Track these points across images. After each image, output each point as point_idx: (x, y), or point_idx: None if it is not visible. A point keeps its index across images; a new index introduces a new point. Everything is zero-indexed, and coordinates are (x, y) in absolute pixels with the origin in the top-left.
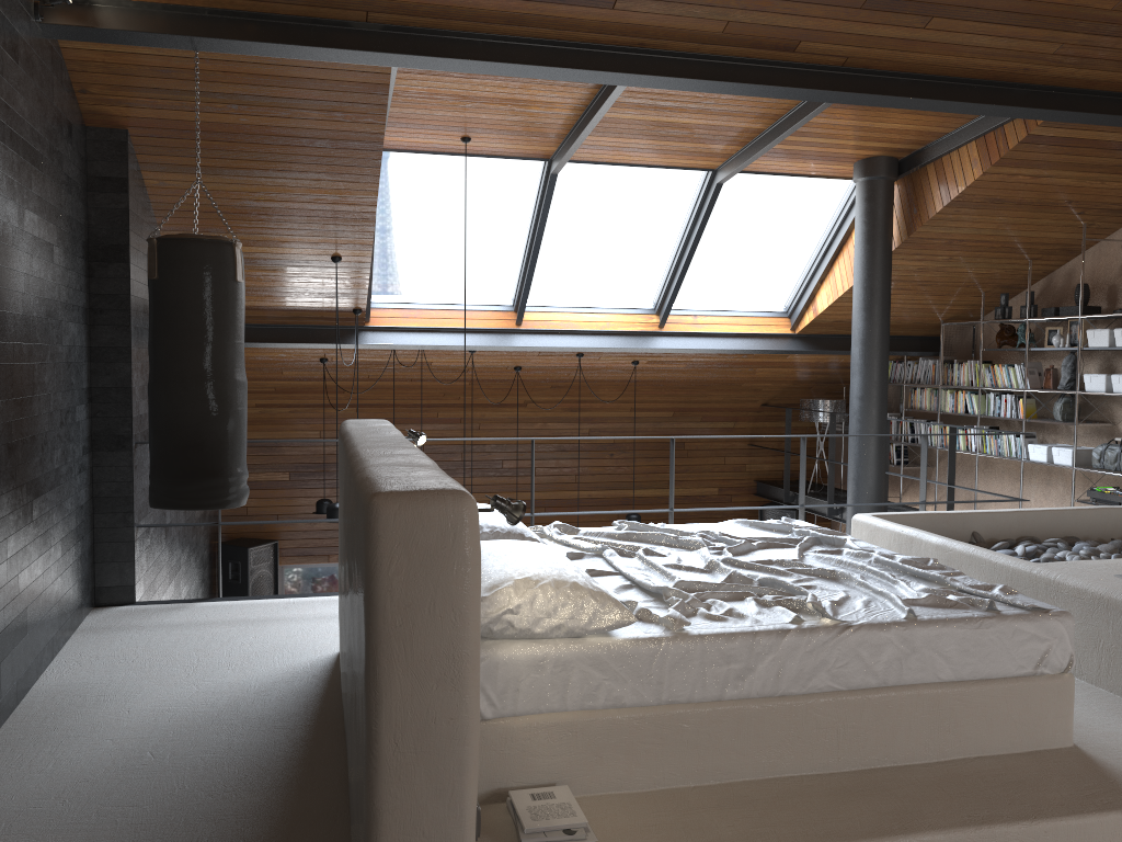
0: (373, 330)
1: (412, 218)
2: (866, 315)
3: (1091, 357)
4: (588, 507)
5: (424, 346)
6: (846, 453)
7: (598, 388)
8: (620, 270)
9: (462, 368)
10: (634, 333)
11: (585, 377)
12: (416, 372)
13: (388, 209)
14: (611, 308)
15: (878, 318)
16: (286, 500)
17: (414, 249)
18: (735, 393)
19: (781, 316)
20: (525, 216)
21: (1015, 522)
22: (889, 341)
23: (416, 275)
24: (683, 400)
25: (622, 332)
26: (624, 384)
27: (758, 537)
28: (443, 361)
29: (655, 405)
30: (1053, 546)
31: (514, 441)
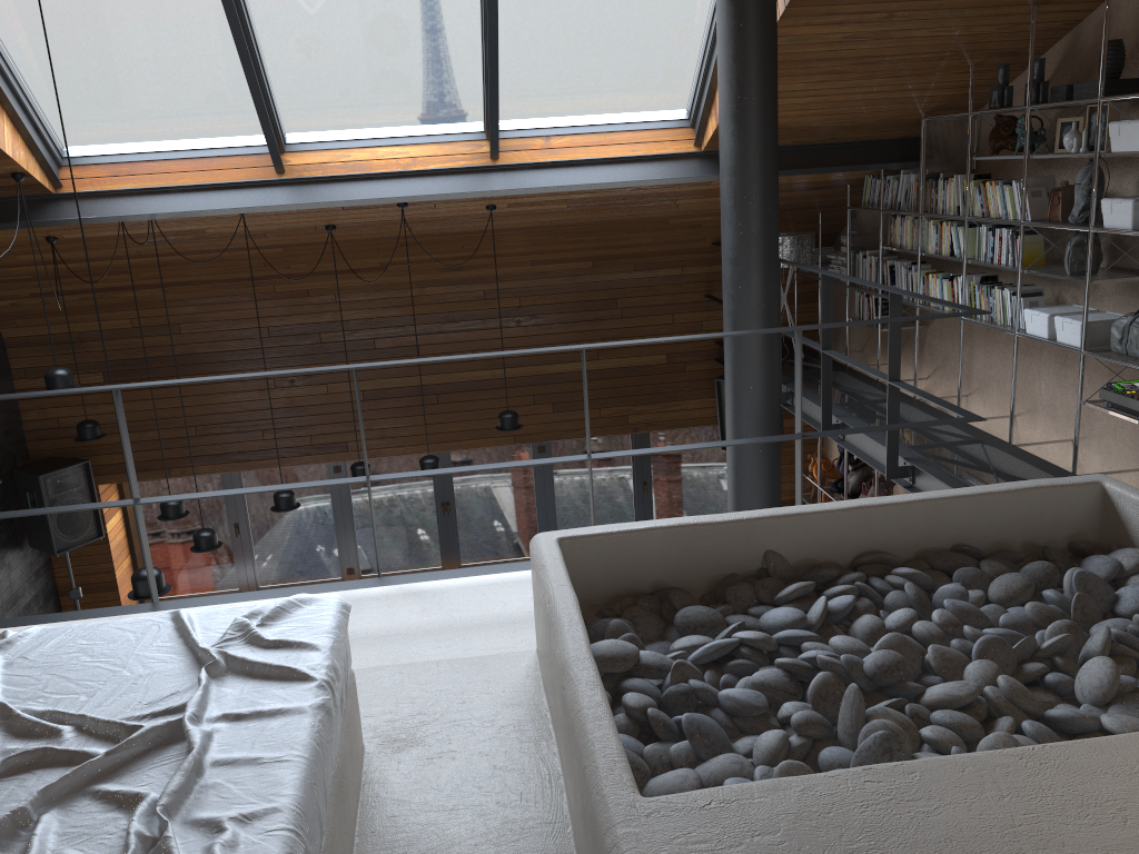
0: (70, 198)
1: (51, 29)
2: (733, 126)
3: (1130, 165)
4: (494, 390)
5: (144, 216)
6: (837, 299)
7: (468, 242)
8: (411, 79)
9: (255, 234)
10: (456, 171)
11: (438, 230)
12: (196, 242)
13: (6, 19)
14: (420, 136)
15: (752, 130)
16: (105, 407)
17: (83, 76)
18: (666, 232)
19: (681, 126)
20: (223, 9)
21: (852, 528)
22: (775, 166)
23: (110, 114)
24: (599, 246)
25: (437, 171)
26: (499, 234)
27: (75, 715)
28: (217, 227)
29: (563, 255)
30: (901, 587)
31: (386, 313)
